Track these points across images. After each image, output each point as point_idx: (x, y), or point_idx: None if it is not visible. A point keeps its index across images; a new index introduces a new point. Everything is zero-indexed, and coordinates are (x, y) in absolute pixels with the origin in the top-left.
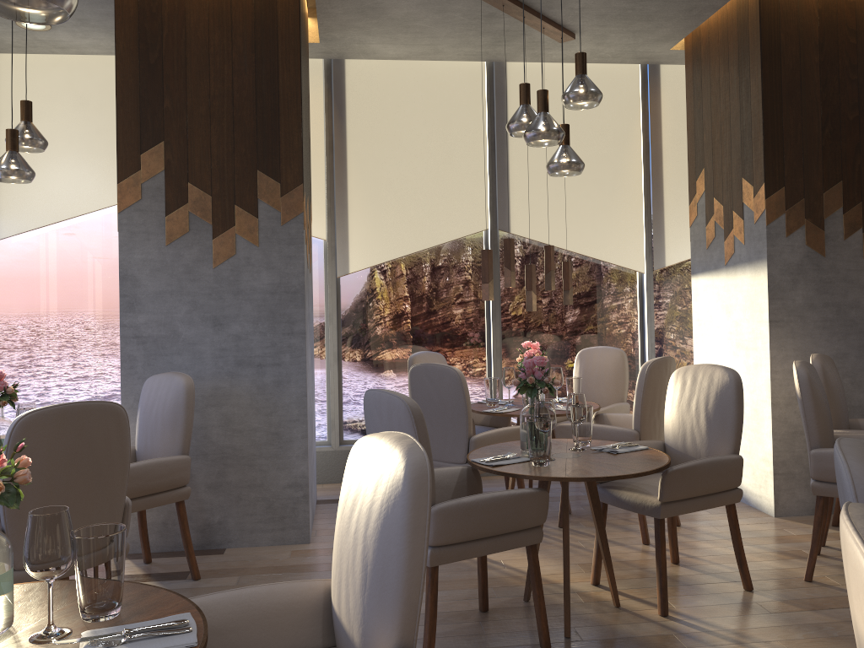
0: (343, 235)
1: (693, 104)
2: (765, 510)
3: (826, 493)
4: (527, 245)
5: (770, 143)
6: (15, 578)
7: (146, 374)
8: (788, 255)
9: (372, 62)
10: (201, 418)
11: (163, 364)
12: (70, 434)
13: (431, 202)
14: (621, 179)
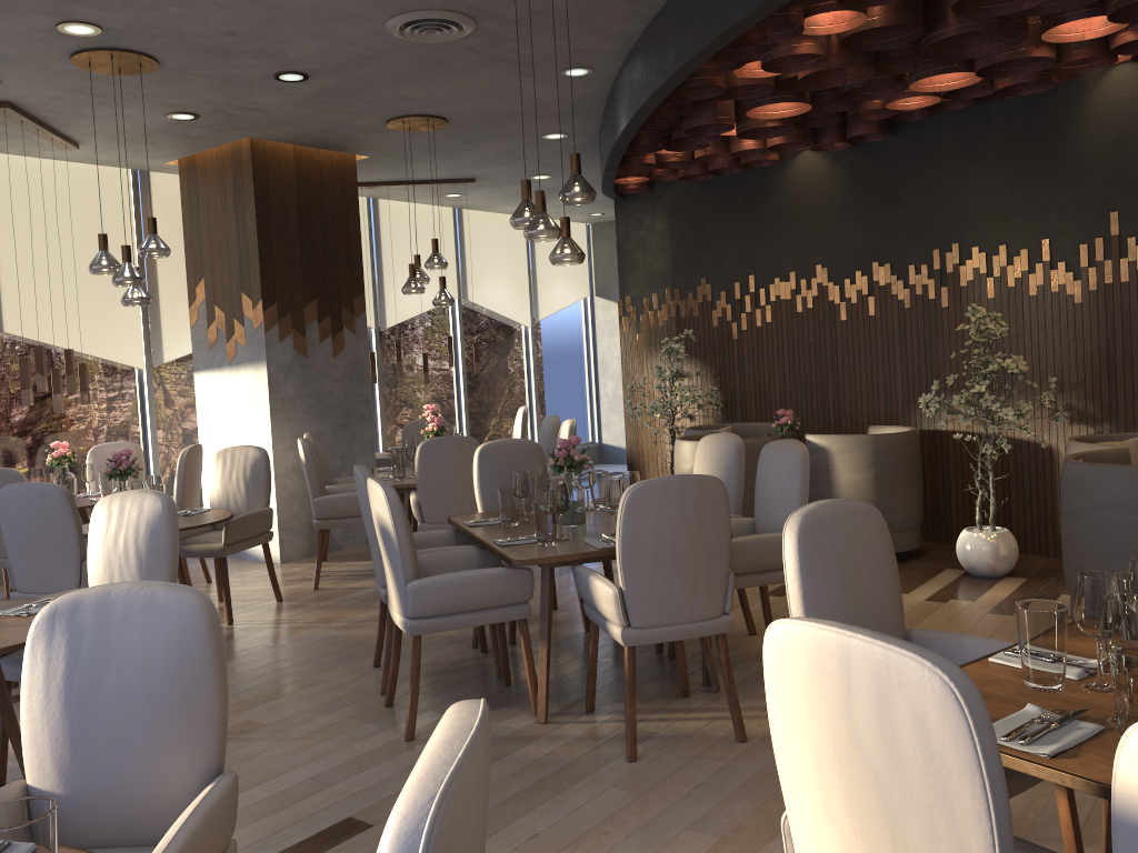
0: None
1: (191, 218)
2: (273, 561)
3: (325, 526)
4: (21, 344)
5: (265, 268)
6: None
7: None
8: (282, 357)
9: None
10: None
11: None
12: None
13: None
14: None
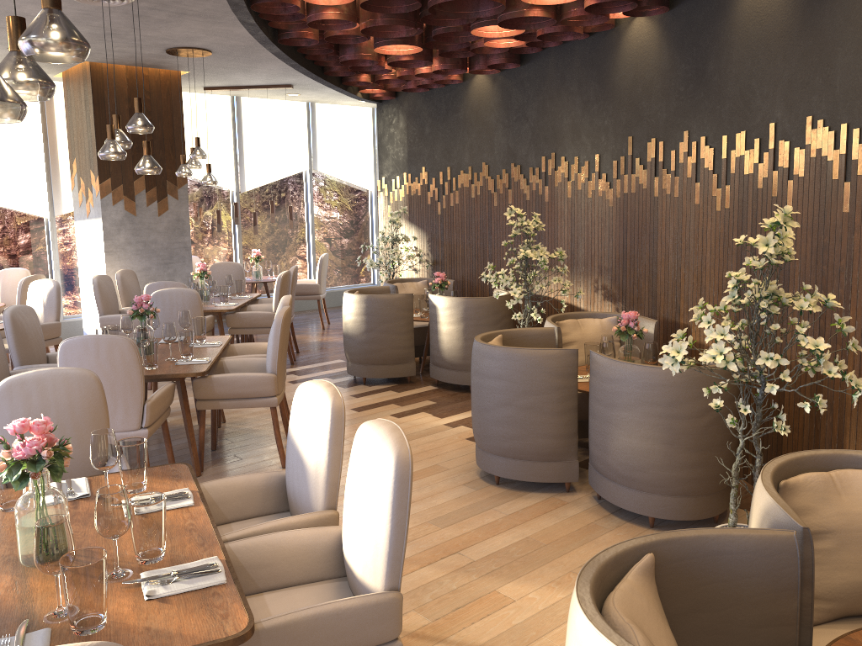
0: None
1: (69, 115)
2: None
3: None
4: None
5: None
6: None
7: None
8: (115, 215)
9: None
10: None
11: None
12: None
13: None
14: (28, 156)
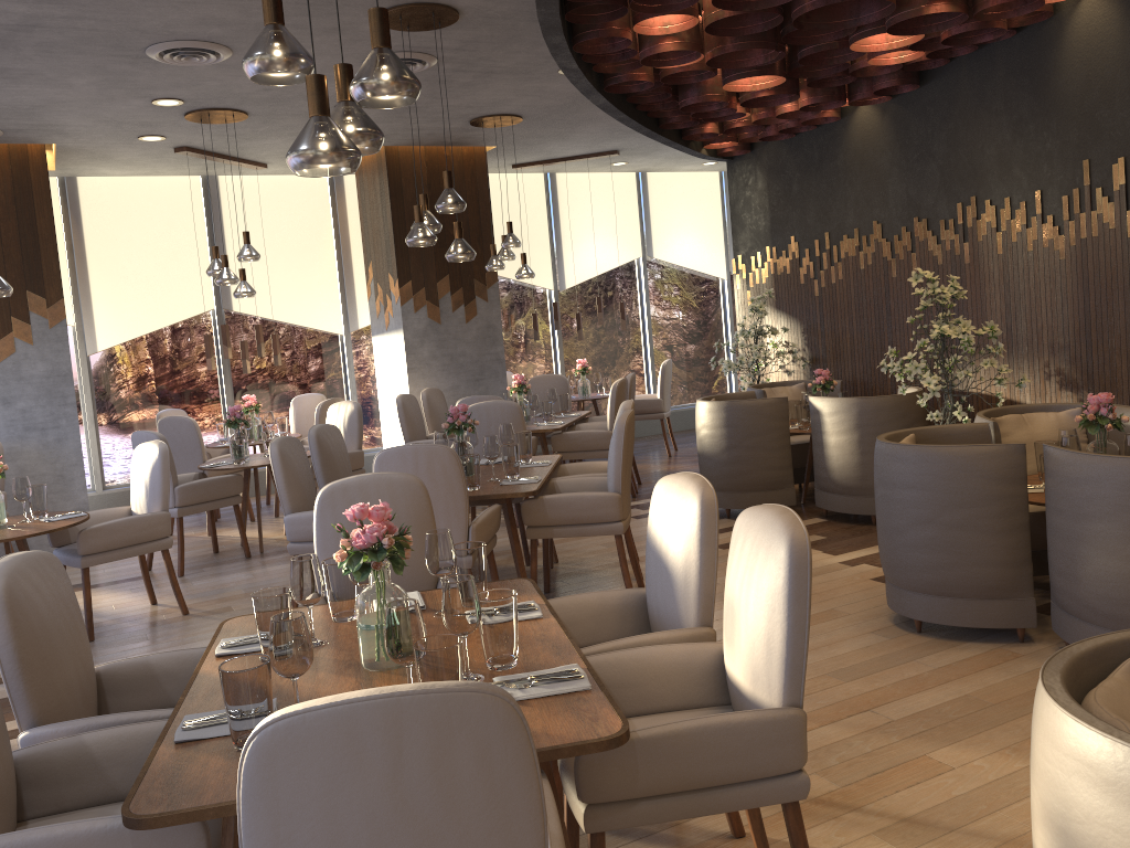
0: (90, 321)
1: (363, 212)
2: None
3: None
4: (249, 319)
5: (400, 252)
6: None
7: None
8: (417, 325)
9: (101, 177)
10: None
11: None
12: None
13: (164, 290)
14: (319, 264)
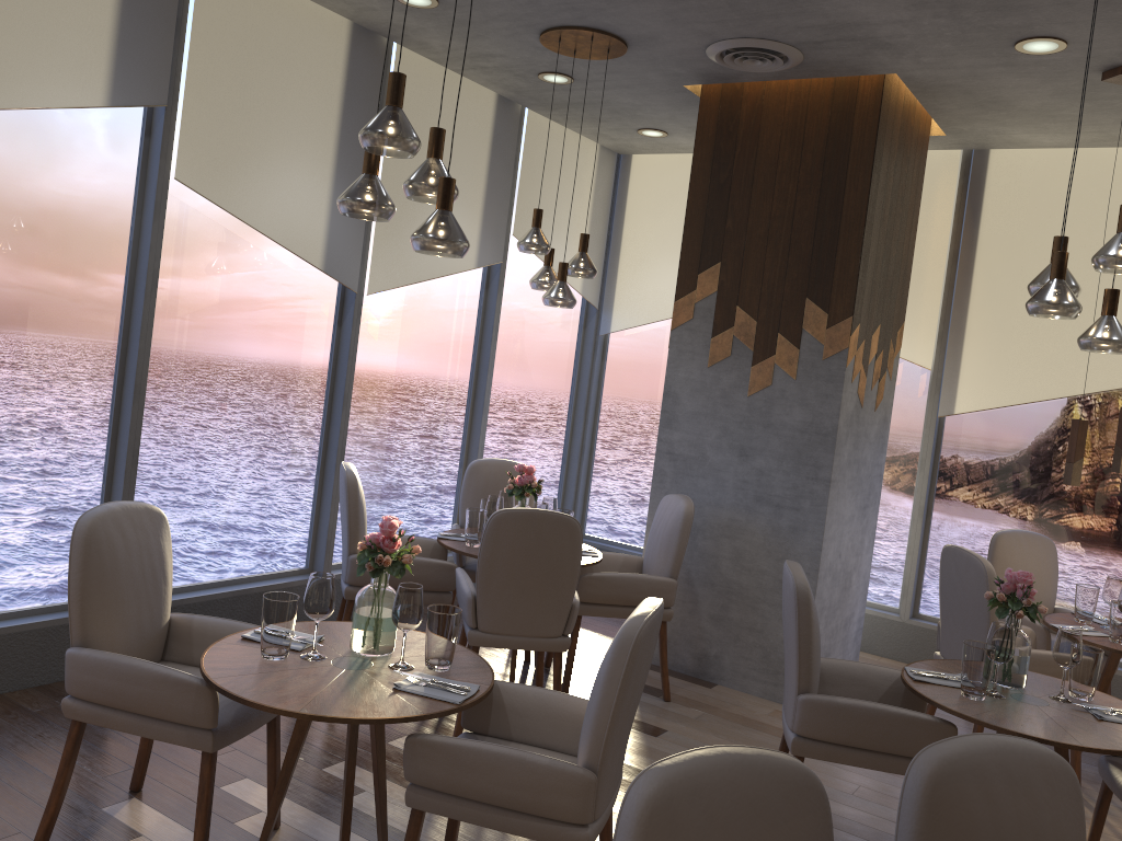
0: (953, 367)
1: None
2: None
3: None
4: None
5: None
6: (477, 636)
7: (672, 490)
8: None
9: (1026, 151)
10: (714, 547)
11: (688, 484)
12: (529, 535)
13: None
14: None
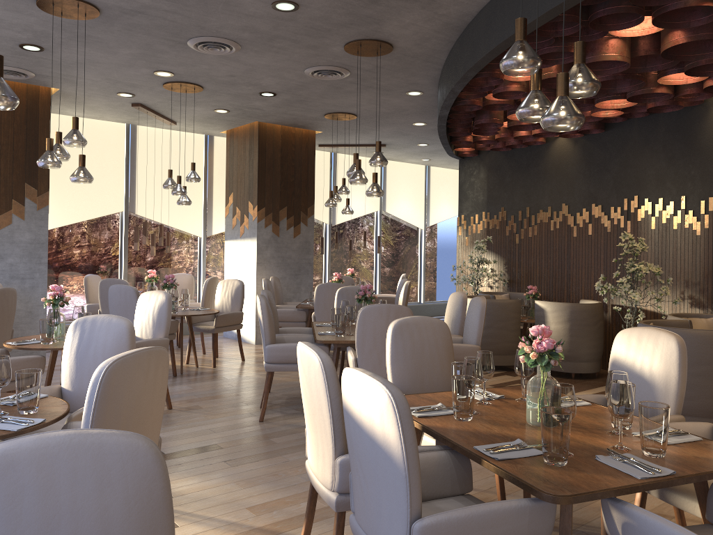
0: None
1: (229, 161)
2: (252, 342)
3: None
4: (143, 220)
5: (260, 189)
6: None
7: None
8: (265, 235)
9: (62, 115)
10: None
11: None
12: (3, 299)
13: (93, 195)
14: (193, 190)
